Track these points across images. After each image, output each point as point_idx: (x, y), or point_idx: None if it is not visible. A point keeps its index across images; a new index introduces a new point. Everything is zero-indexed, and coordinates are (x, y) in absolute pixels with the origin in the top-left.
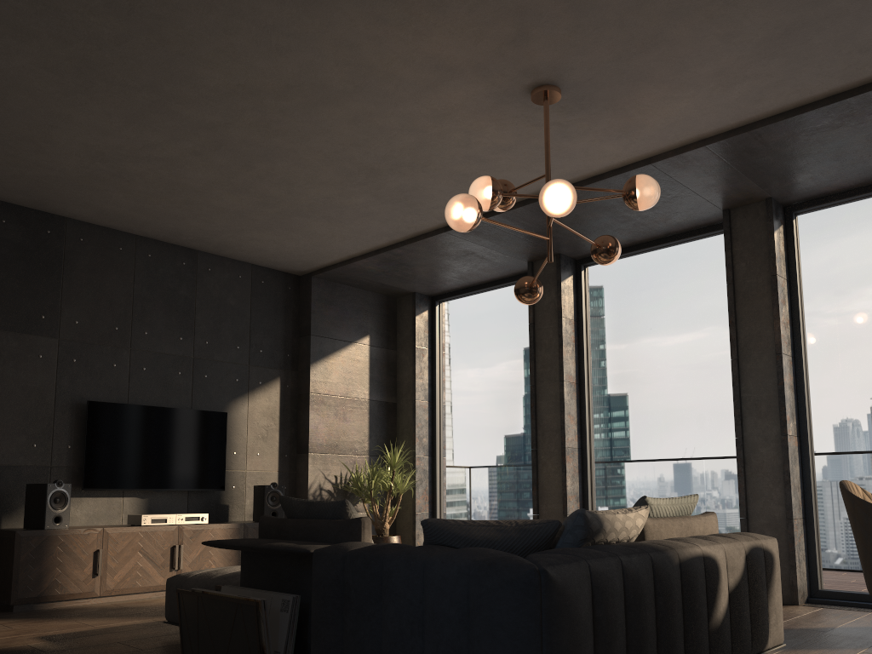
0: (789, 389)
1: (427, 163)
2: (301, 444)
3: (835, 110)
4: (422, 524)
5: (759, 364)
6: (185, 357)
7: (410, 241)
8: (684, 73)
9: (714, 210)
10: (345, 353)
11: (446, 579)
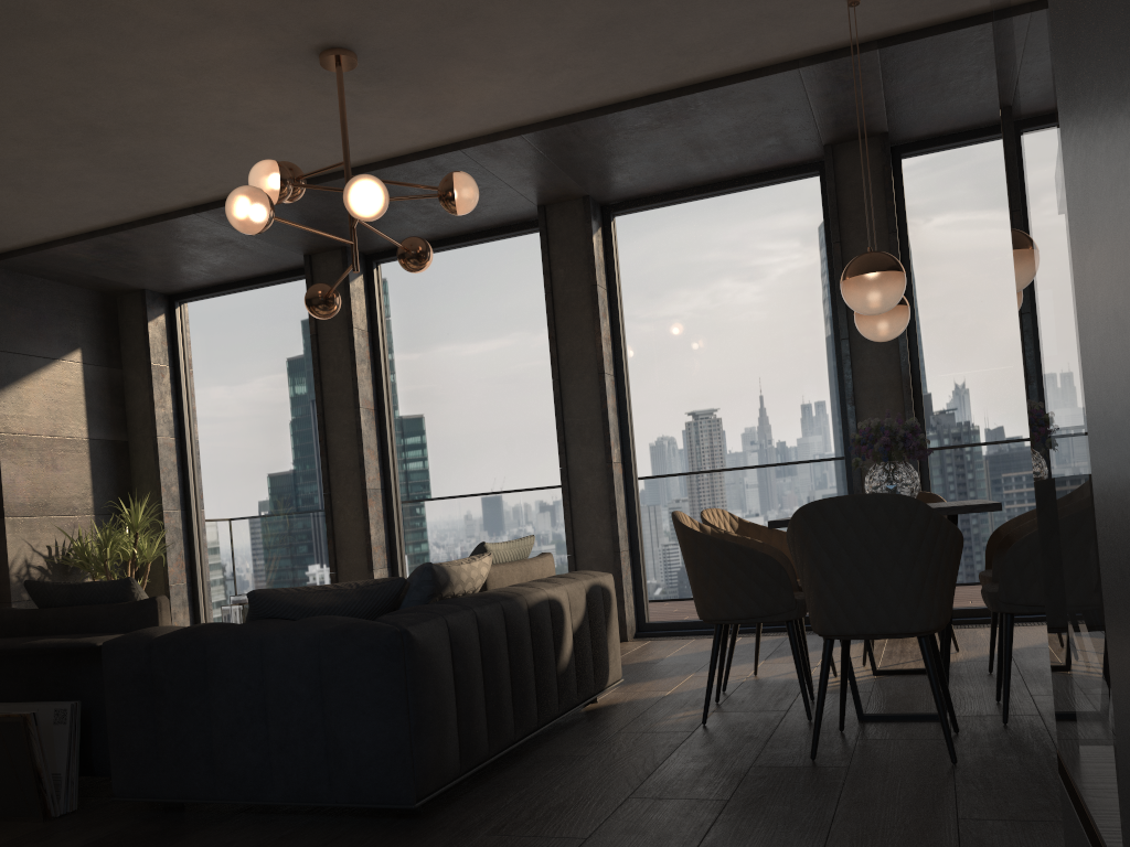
0: (613, 412)
1: (174, 126)
2: None
3: (654, 110)
4: (249, 596)
5: (581, 384)
6: None
7: (143, 223)
8: (500, 54)
9: (529, 206)
10: (47, 375)
11: (292, 654)
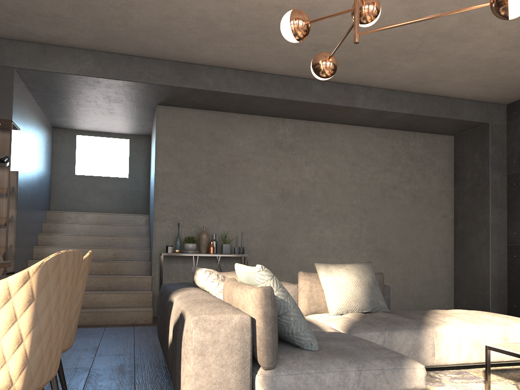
0: None
1: None
2: None
3: None
4: None
5: None
6: None
7: None
8: None
9: None
10: None
11: None
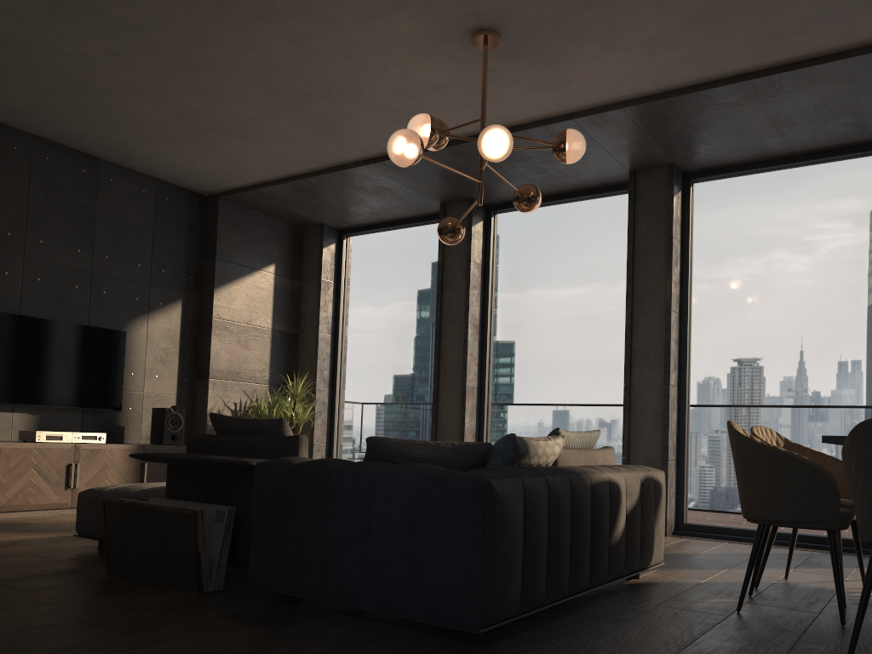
0: (674, 343)
1: (358, 94)
2: (202, 369)
3: (742, 88)
4: (367, 441)
5: (650, 318)
6: (82, 270)
7: (328, 171)
8: (616, 36)
9: (622, 171)
10: (250, 280)
11: (394, 490)
